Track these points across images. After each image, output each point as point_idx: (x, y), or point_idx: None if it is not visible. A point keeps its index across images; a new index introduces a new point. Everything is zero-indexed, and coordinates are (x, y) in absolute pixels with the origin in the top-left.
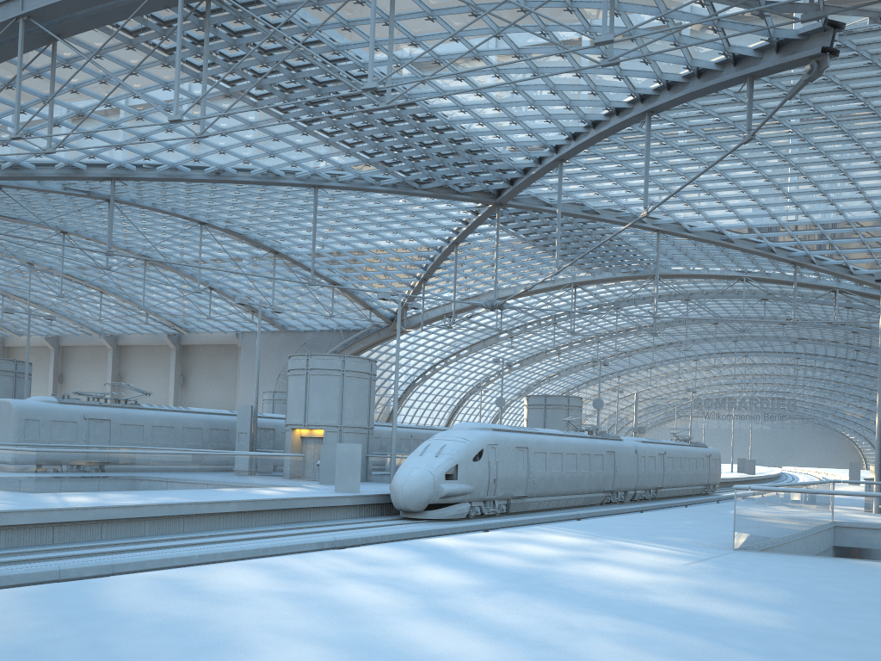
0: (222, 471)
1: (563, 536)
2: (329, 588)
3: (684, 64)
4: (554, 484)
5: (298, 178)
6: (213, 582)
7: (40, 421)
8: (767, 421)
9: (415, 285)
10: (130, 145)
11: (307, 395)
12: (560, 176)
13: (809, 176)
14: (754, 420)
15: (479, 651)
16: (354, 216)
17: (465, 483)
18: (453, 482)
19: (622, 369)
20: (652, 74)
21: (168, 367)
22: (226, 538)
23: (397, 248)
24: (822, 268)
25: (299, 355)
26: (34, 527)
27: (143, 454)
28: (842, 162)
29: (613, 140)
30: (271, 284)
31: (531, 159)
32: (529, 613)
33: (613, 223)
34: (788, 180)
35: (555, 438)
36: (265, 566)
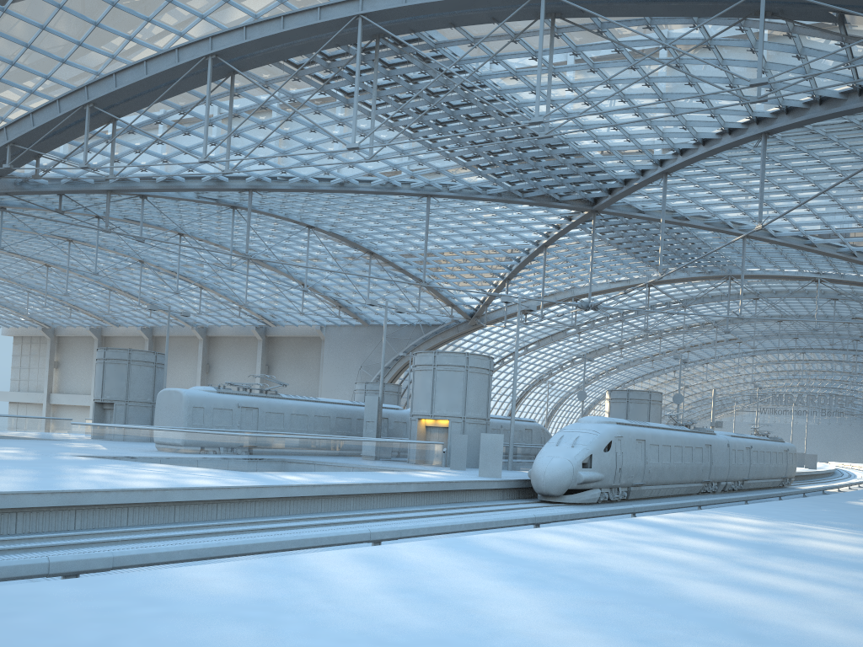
0: (381, 456)
1: (741, 518)
2: (637, 549)
3: (809, 93)
4: (664, 473)
5: (412, 188)
6: (546, 542)
7: (204, 408)
8: (825, 417)
9: (497, 284)
10: (271, 161)
11: (434, 388)
12: (664, 188)
13: None
14: (811, 416)
15: (825, 591)
16: (452, 221)
17: (598, 471)
18: (588, 470)
19: (678, 364)
20: (774, 100)
21: (254, 357)
22: (419, 514)
23: (487, 250)
24: None
25: (427, 352)
26: (277, 500)
27: (324, 439)
28: None
29: (719, 155)
30: (360, 282)
31: (634, 171)
32: (816, 570)
33: (701, 228)
34: None
35: (664, 432)
36: (558, 533)
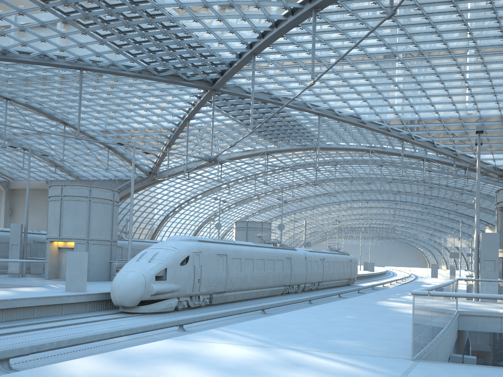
0: None
1: (234, 345)
2: None
3: None
4: (247, 281)
5: (67, 62)
6: None
7: None
8: (379, 240)
9: (163, 149)
10: None
11: (61, 216)
12: (253, 65)
13: (415, 77)
14: (372, 239)
15: None
16: (116, 97)
17: (173, 283)
18: (163, 282)
19: (296, 209)
20: None
21: (0, 203)
22: None
23: (149, 122)
24: (419, 143)
25: (56, 186)
26: None
27: None
28: (438, 66)
29: (290, 39)
30: (66, 147)
31: (234, 55)
32: None
33: (290, 107)
34: (402, 79)
35: (248, 248)
36: None
